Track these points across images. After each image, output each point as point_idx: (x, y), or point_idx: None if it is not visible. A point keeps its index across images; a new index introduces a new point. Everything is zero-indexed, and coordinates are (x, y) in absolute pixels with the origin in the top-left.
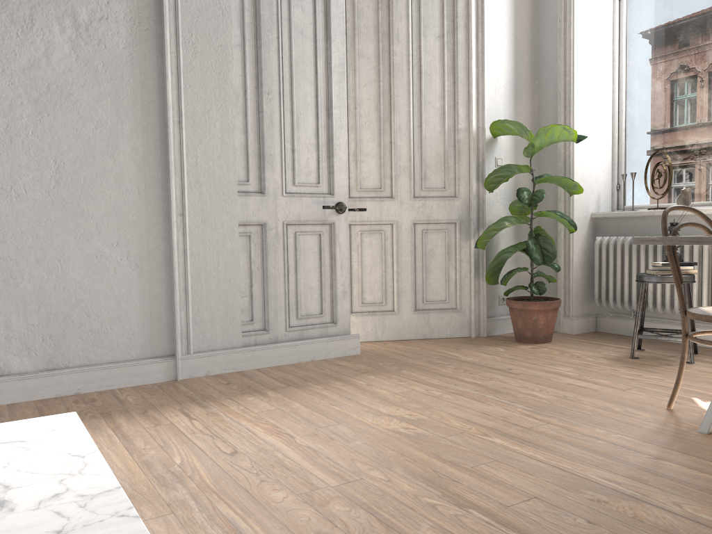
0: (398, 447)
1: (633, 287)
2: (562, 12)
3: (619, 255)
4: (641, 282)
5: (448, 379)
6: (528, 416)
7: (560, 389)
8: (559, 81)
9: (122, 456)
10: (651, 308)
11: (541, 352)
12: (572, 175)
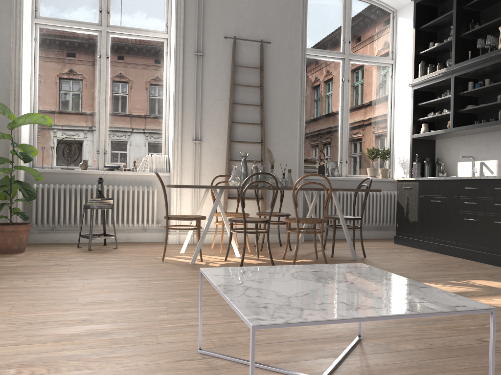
0: (136, 294)
1: (62, 213)
2: (14, 38)
3: (52, 195)
4: (93, 209)
5: (46, 273)
6: (135, 274)
7: (110, 265)
8: (11, 81)
9: (29, 346)
10: (73, 224)
11: (40, 255)
12: (20, 143)
